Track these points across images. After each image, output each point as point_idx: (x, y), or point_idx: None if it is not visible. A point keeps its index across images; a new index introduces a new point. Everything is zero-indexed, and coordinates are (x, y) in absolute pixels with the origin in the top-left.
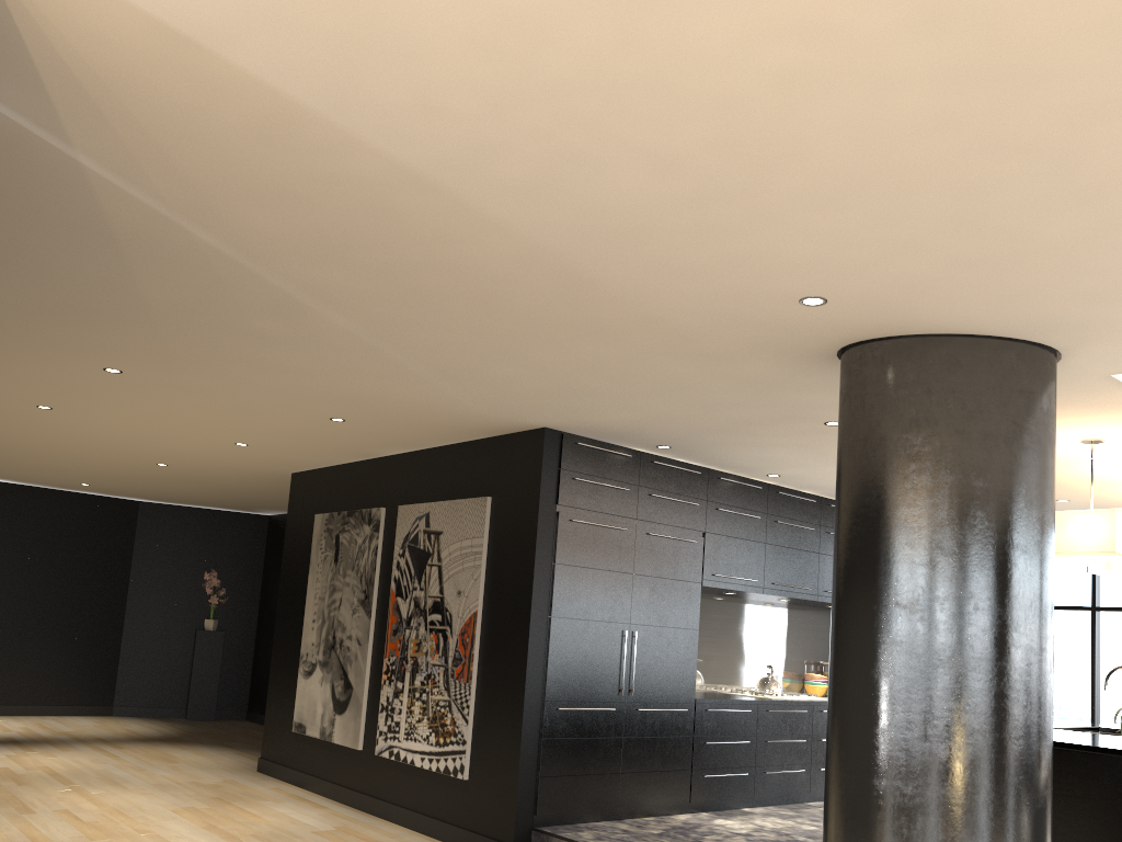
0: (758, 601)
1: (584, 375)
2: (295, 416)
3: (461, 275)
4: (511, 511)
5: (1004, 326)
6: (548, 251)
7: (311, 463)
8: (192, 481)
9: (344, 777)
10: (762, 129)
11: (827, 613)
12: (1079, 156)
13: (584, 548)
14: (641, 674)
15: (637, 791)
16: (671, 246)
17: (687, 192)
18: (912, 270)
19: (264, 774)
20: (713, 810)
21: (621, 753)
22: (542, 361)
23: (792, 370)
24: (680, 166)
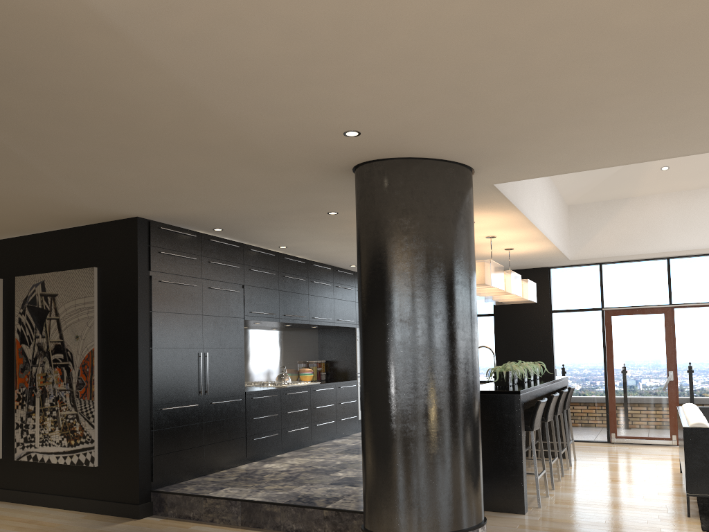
0: (271, 327)
1: (180, 179)
2: None
3: (112, 102)
4: (115, 277)
5: (452, 154)
6: (187, 88)
7: None
8: None
9: None
10: (366, 15)
11: (309, 331)
12: (532, 53)
13: (170, 300)
14: (212, 380)
15: (215, 455)
16: (276, 90)
17: (301, 53)
18: (417, 116)
19: None
20: (260, 459)
21: (204, 433)
22: (153, 168)
23: (322, 178)
24: (304, 34)
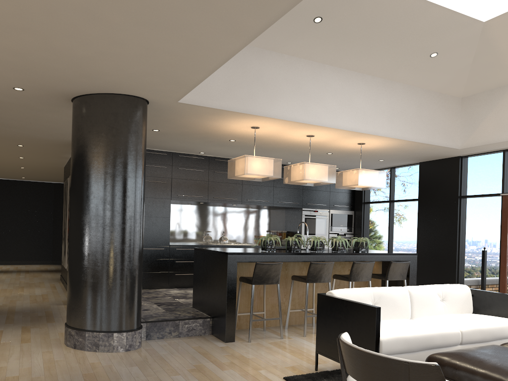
0: (232, 206)
1: (37, 121)
2: (6, 145)
3: None
4: None
5: (92, 89)
6: None
7: (59, 162)
8: (48, 173)
9: (66, 279)
10: None
11: (275, 210)
12: None
13: None
14: None
15: None
16: None
17: None
18: (12, 75)
19: (60, 280)
20: (183, 288)
21: None
22: (12, 118)
23: None
24: None
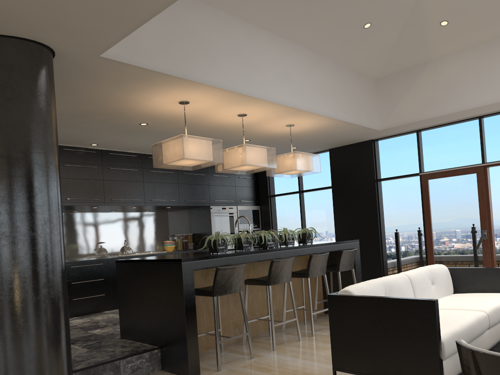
0: (129, 209)
1: None
2: None
3: None
4: None
5: None
6: None
7: None
8: None
9: None
10: None
11: (177, 211)
12: None
13: None
14: None
15: None
16: None
17: None
18: None
19: None
20: (84, 315)
21: None
22: None
23: None
24: None
